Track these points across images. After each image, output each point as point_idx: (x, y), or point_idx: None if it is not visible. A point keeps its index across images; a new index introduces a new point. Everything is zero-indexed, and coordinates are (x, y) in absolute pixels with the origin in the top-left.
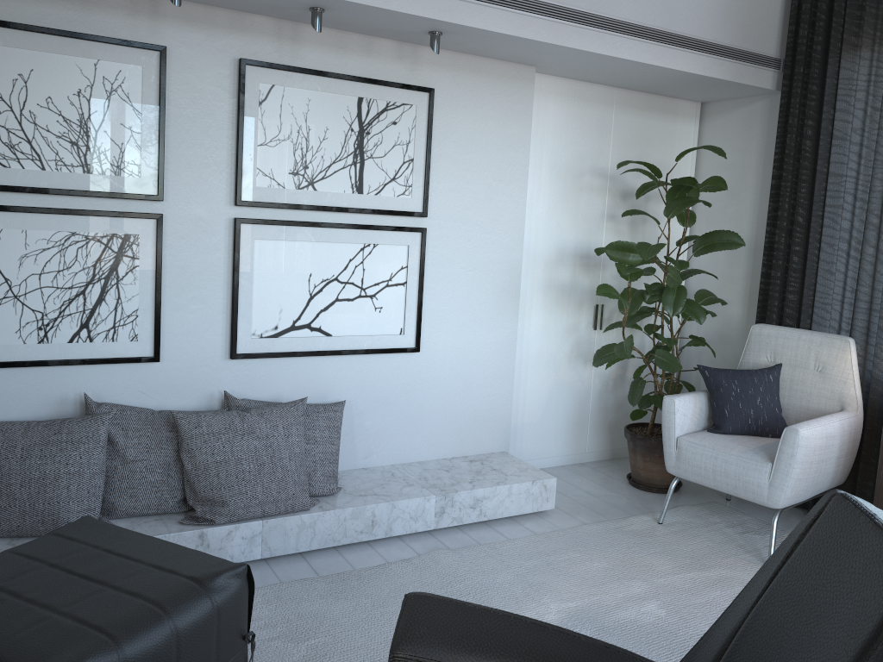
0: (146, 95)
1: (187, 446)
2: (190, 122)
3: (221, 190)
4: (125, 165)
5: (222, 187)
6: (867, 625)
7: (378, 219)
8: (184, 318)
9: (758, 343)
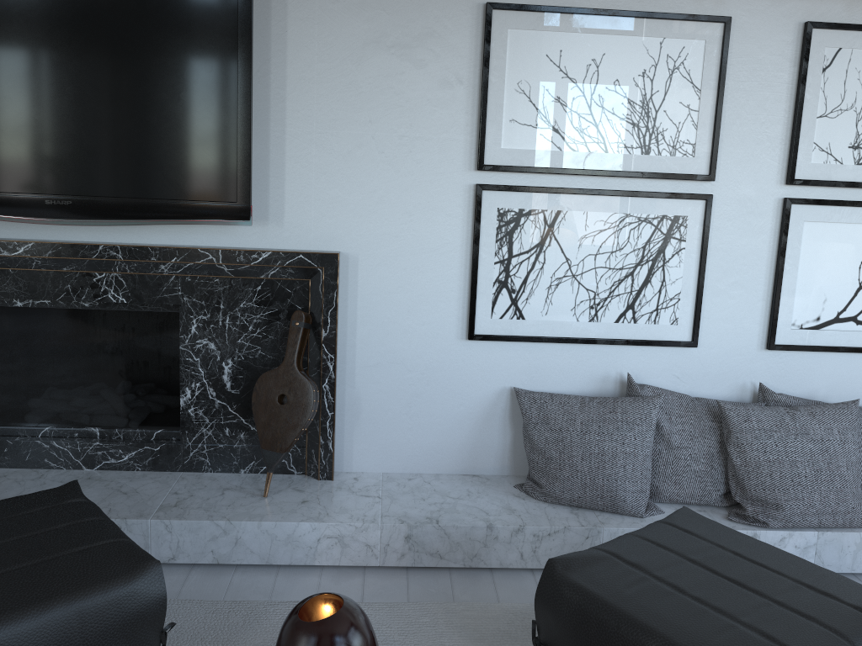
0: (706, 70)
1: (736, 440)
2: (746, 96)
3: (771, 168)
4: (680, 144)
5: (773, 165)
6: None
7: None
8: (723, 304)
9: None
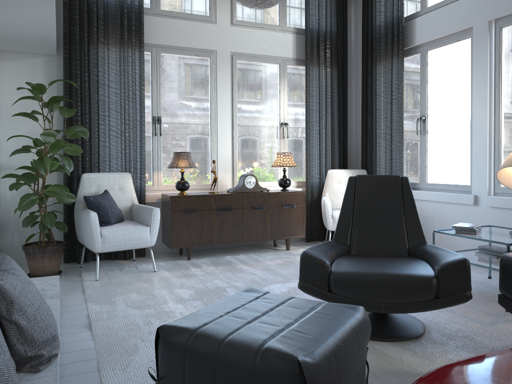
0: None
1: (18, 306)
2: None
3: None
4: None
5: None
6: (397, 189)
7: None
8: None
9: (89, 182)
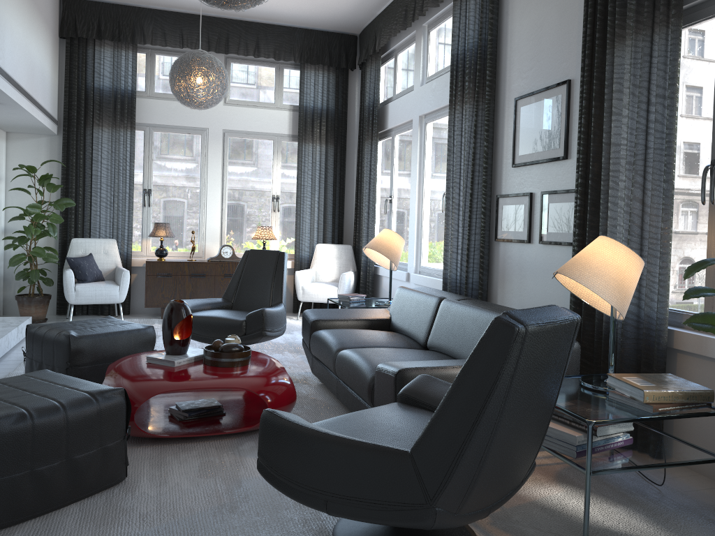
0: None
1: None
2: None
3: None
4: None
5: None
6: (274, 261)
7: None
8: None
9: (77, 246)
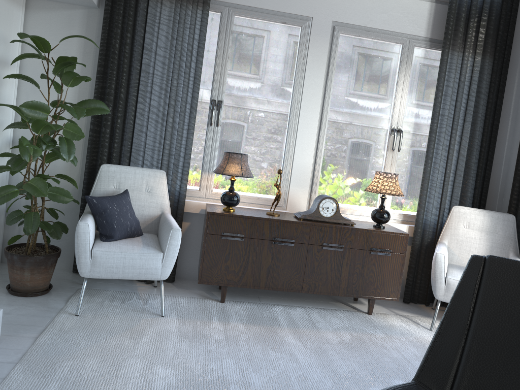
0: None
1: None
2: None
3: None
4: None
5: None
6: None
7: None
8: None
9: (107, 177)
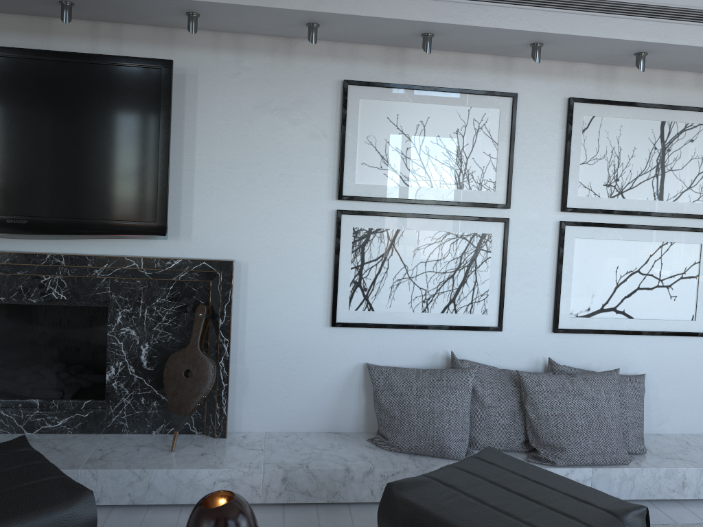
0: (501, 130)
1: (531, 400)
2: (530, 148)
3: (550, 200)
4: (485, 182)
5: (551, 197)
6: None
7: (674, 221)
8: (520, 298)
9: None
